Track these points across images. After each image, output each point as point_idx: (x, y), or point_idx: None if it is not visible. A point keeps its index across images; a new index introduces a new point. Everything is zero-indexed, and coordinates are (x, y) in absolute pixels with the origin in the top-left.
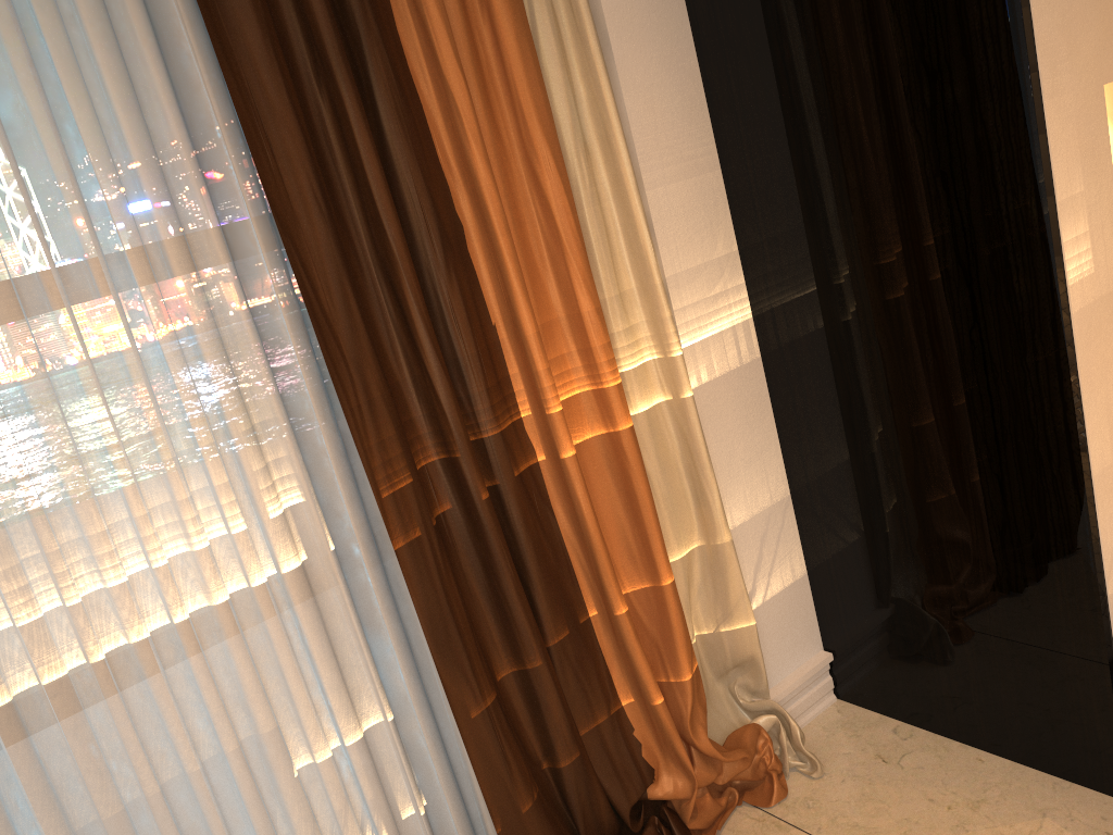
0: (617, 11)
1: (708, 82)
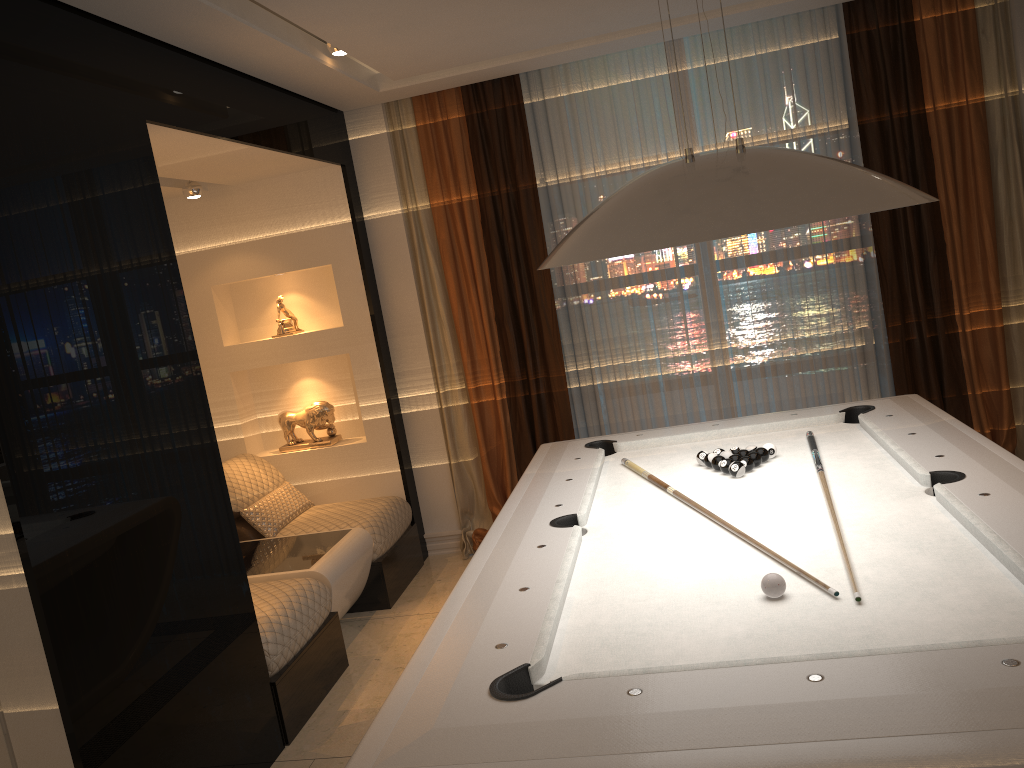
0: None
1: None
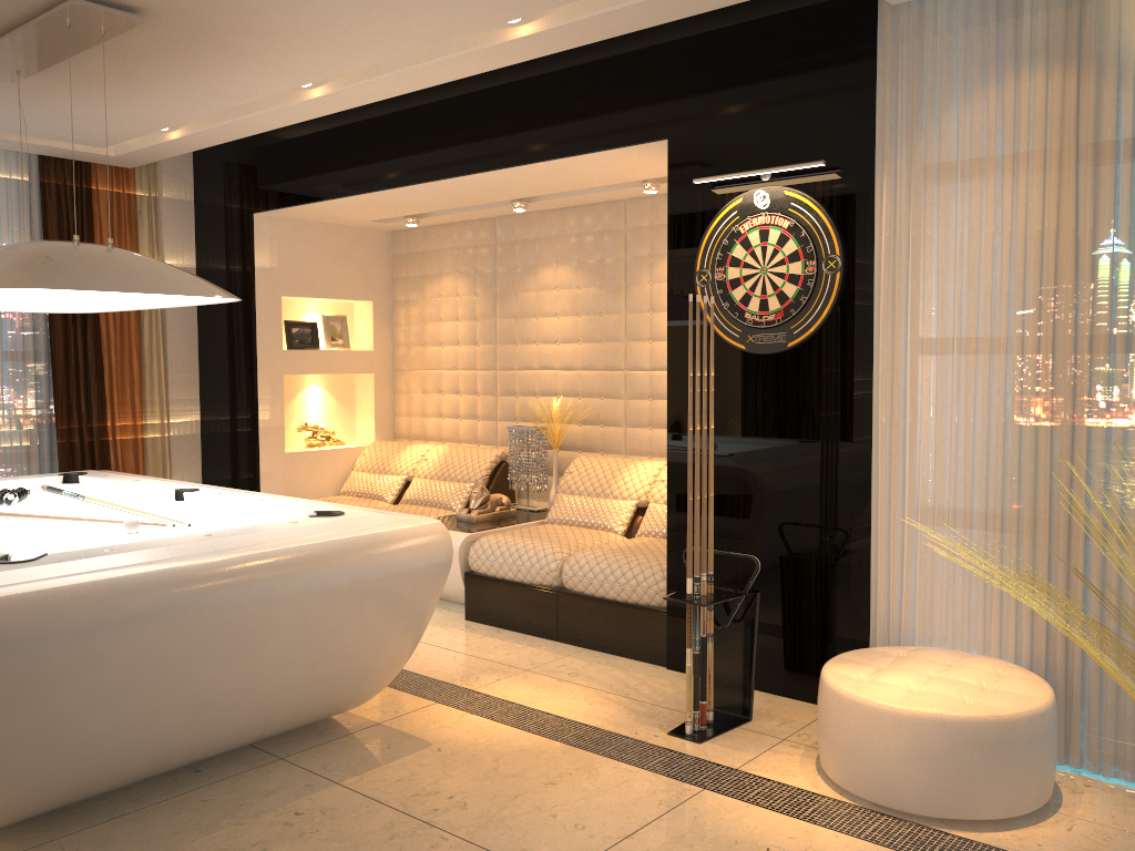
0: (172, 321)
1: (199, 347)
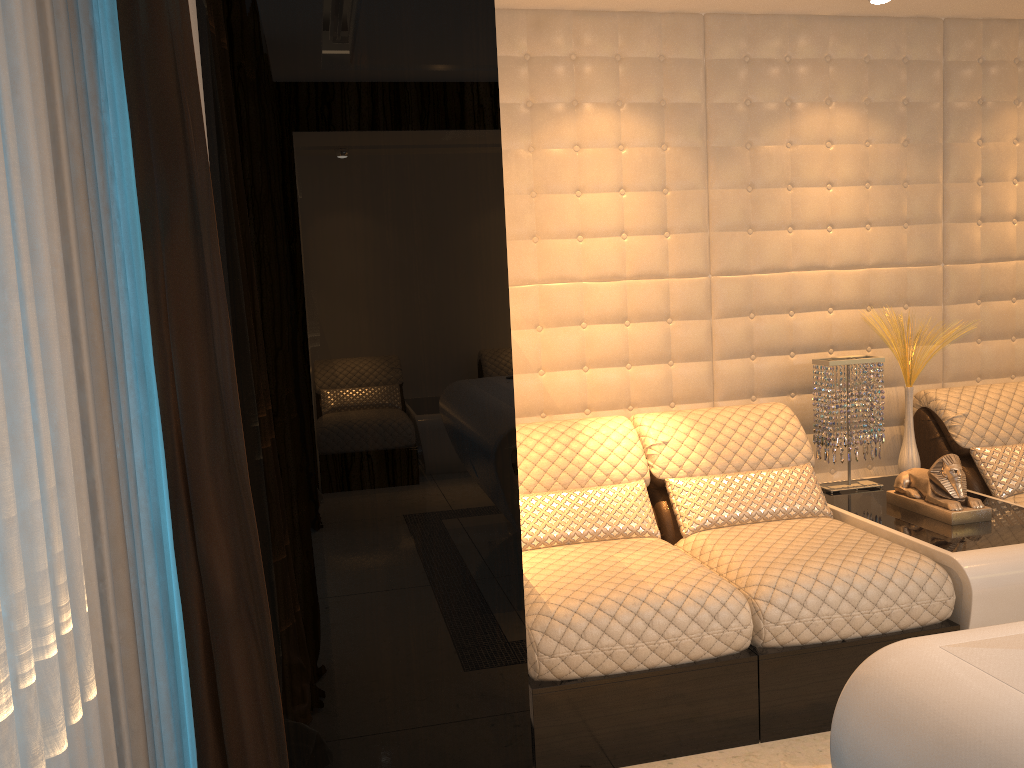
0: None
1: (222, 224)
